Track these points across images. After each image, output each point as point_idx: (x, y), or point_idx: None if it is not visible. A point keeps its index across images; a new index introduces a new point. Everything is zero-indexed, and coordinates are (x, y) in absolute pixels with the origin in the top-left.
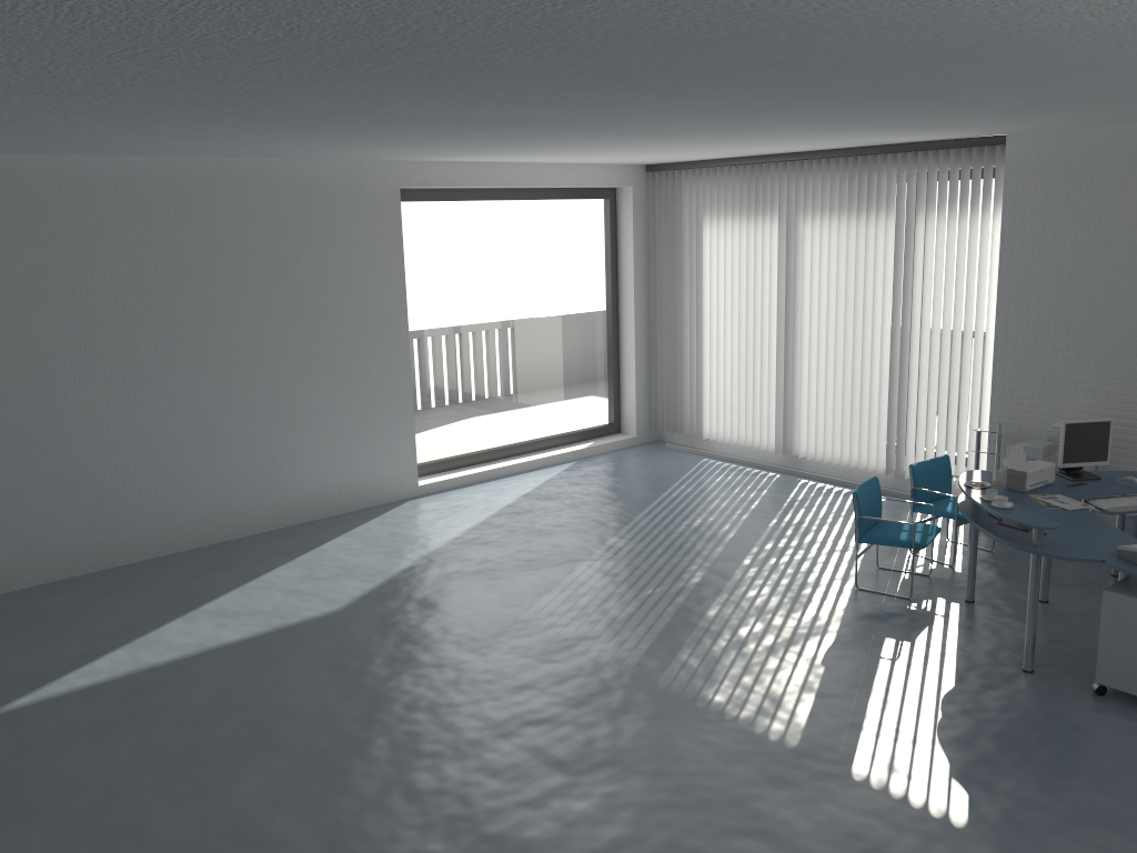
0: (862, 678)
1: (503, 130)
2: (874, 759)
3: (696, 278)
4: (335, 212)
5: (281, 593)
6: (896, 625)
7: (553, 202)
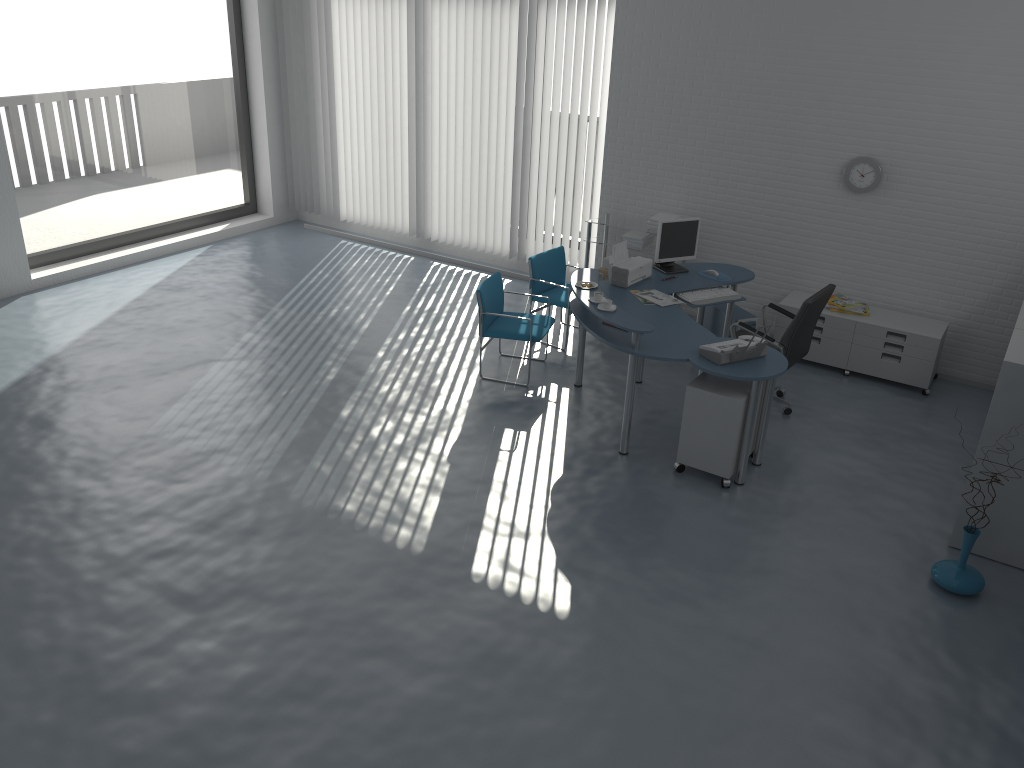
0: (483, 473)
1: None
2: (492, 557)
3: (327, 54)
4: None
5: None
6: (515, 415)
7: None
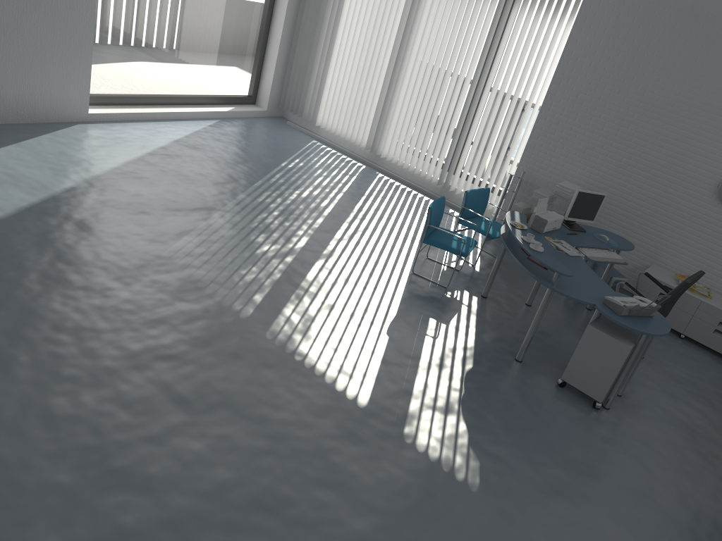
0: (413, 350)
1: None
2: (419, 424)
3: (339, 1)
4: None
5: None
6: (437, 309)
7: None
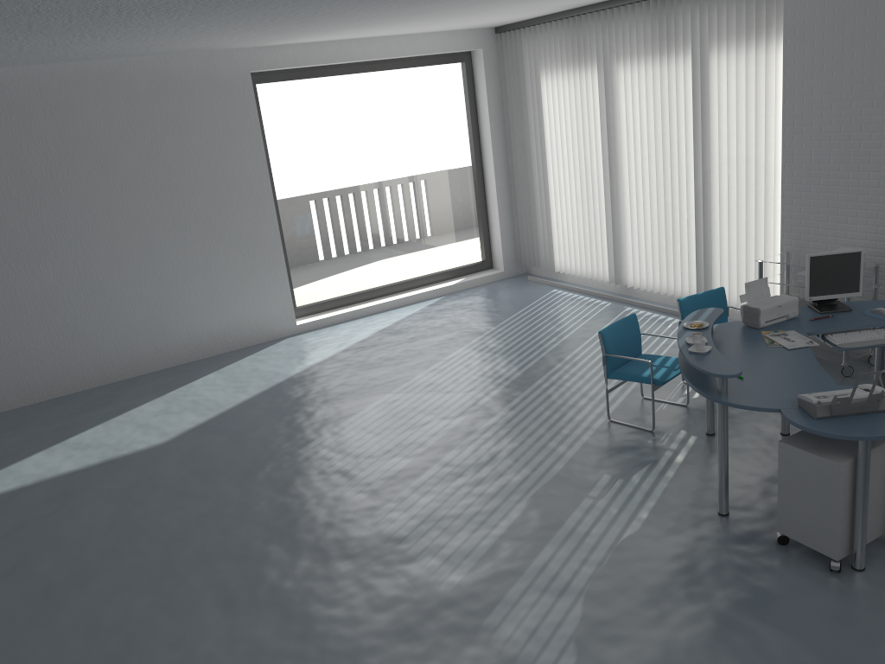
0: (555, 518)
1: (233, 12)
2: (511, 611)
3: (539, 128)
4: (191, 99)
5: (132, 427)
6: (622, 461)
7: (410, 70)
